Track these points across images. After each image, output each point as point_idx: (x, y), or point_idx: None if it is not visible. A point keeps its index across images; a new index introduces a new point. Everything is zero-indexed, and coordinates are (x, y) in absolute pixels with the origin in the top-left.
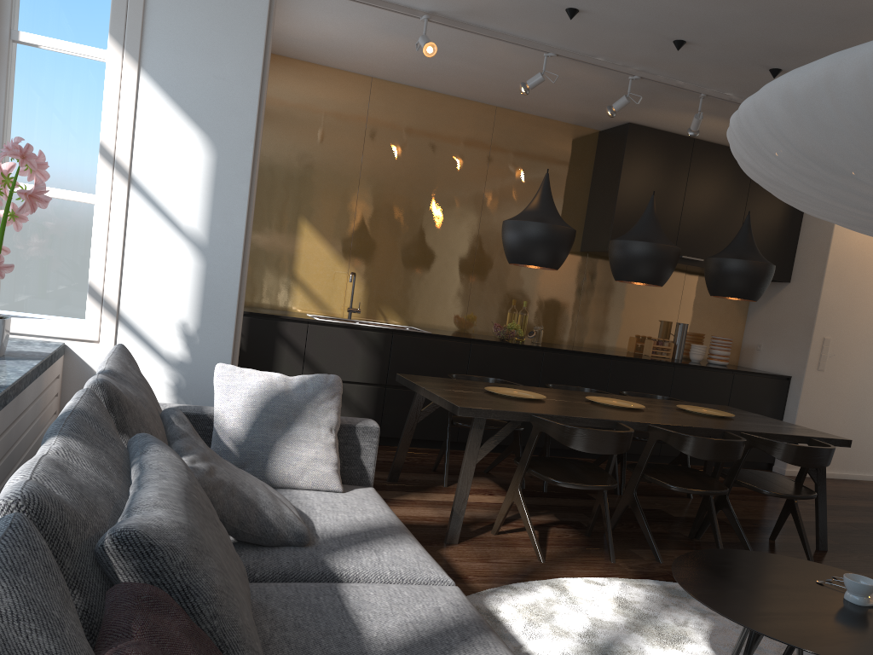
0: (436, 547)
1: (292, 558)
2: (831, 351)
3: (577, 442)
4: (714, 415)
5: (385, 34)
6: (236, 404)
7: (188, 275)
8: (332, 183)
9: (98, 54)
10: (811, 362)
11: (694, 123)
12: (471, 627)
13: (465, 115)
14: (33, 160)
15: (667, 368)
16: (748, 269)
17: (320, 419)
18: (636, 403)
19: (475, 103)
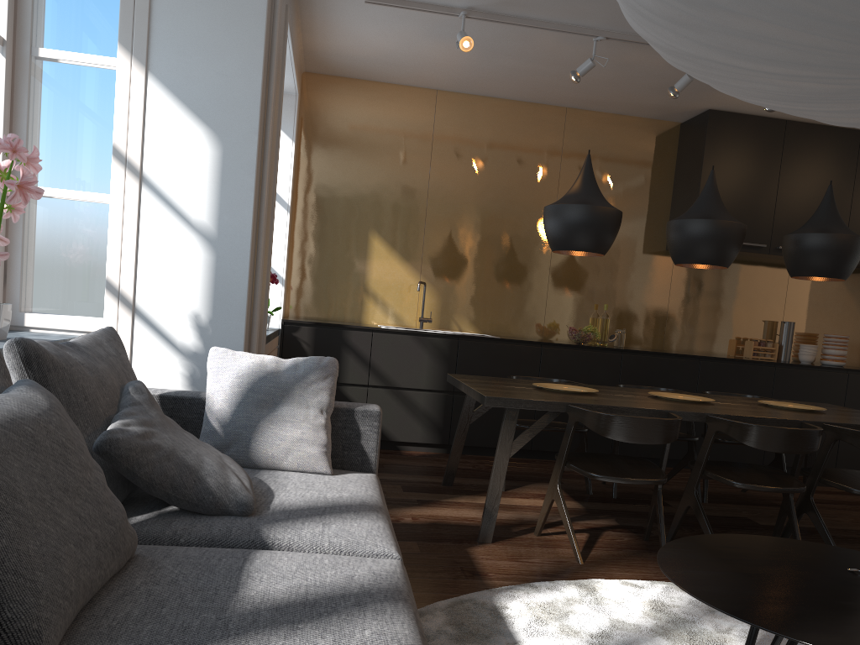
0: (466, 545)
1: (227, 526)
2: None
3: (613, 430)
4: (801, 409)
5: (434, 40)
6: (224, 385)
7: (199, 268)
8: (401, 196)
9: (109, 62)
10: None
11: None
12: (378, 595)
13: (534, 119)
14: (23, 154)
15: (767, 368)
16: (830, 243)
17: (309, 399)
18: (707, 398)
19: (543, 106)
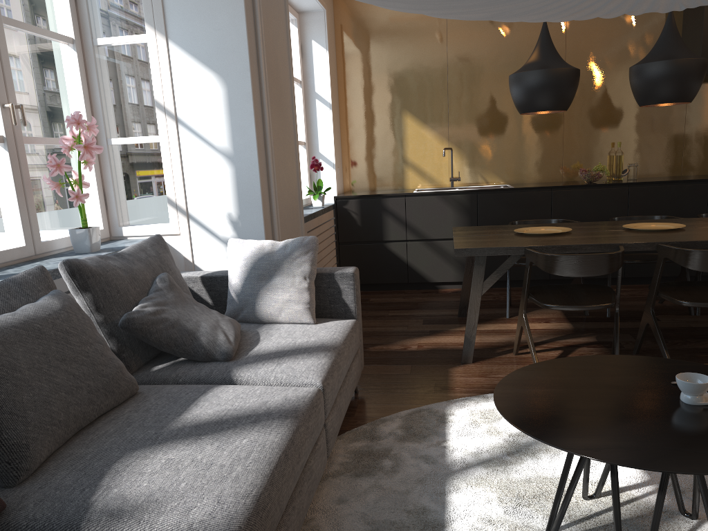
0: (450, 366)
1: (211, 369)
2: None
3: (556, 268)
4: None
5: None
6: (236, 266)
7: (225, 179)
8: (425, 77)
9: (142, 38)
10: None
11: None
12: (275, 414)
13: None
14: (84, 124)
15: None
16: None
17: (294, 270)
18: (680, 224)
19: None
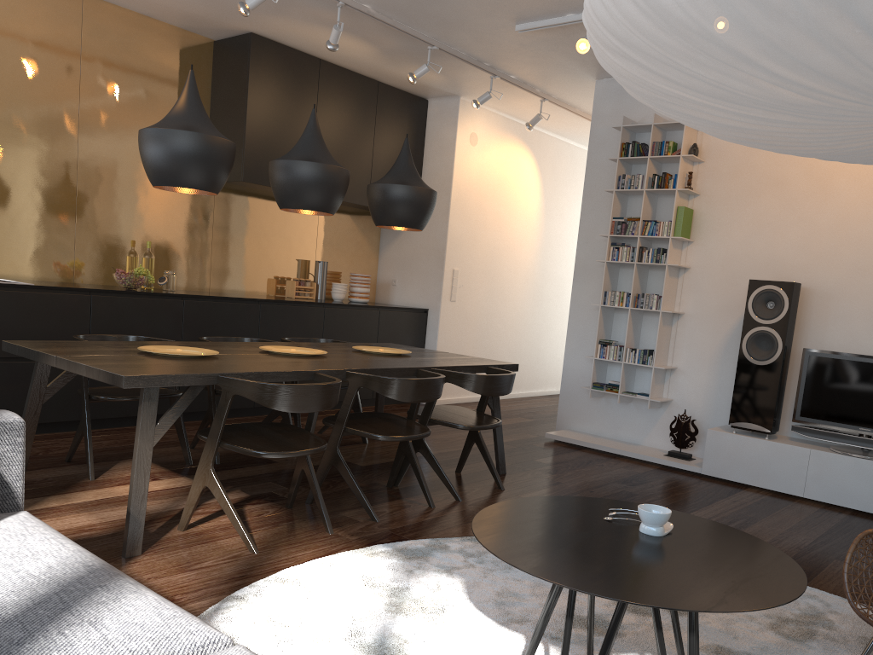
0: (115, 566)
1: None
2: (460, 282)
3: (284, 402)
4: (394, 354)
5: None
6: None
7: None
8: None
9: None
10: (445, 293)
11: (334, 35)
12: None
13: None
14: None
15: (318, 309)
16: (416, 195)
17: None
18: (315, 349)
19: None
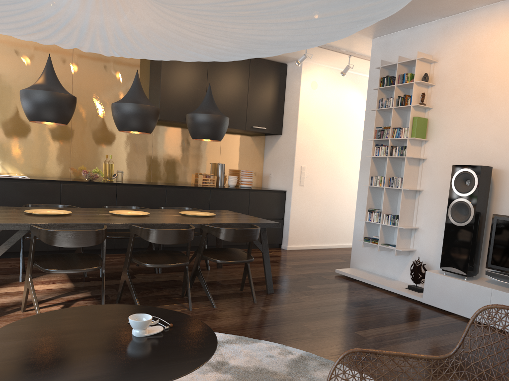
0: None
1: None
2: (307, 174)
3: (55, 240)
4: (200, 216)
5: None
6: None
7: None
8: None
9: None
10: (295, 181)
11: None
12: None
13: None
14: None
15: (205, 190)
16: (208, 119)
17: None
18: (147, 212)
19: None
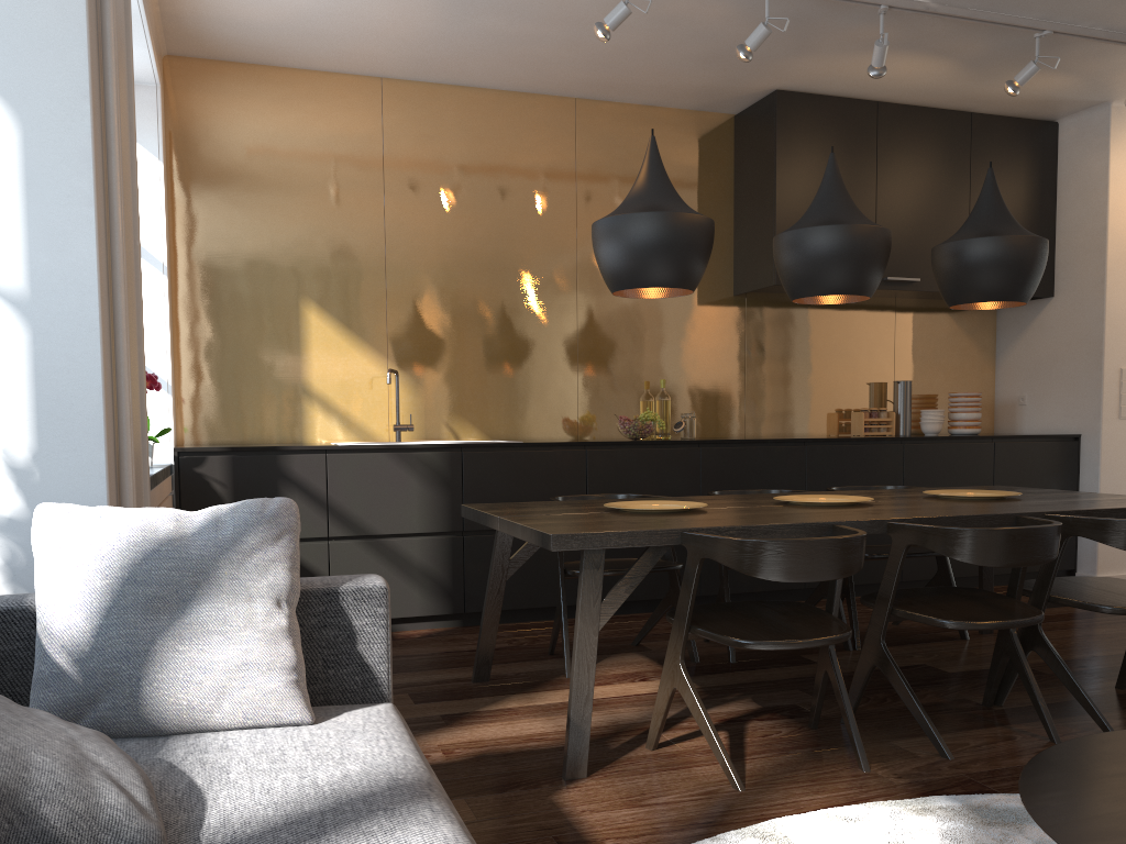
0: (548, 789)
1: None
2: None
3: (769, 566)
4: (989, 497)
5: None
6: (72, 578)
7: None
8: (345, 243)
9: None
10: (1107, 407)
11: (876, 54)
12: None
13: (531, 116)
14: None
15: (893, 446)
16: (1007, 249)
17: (251, 584)
18: (858, 496)
19: (543, 97)
